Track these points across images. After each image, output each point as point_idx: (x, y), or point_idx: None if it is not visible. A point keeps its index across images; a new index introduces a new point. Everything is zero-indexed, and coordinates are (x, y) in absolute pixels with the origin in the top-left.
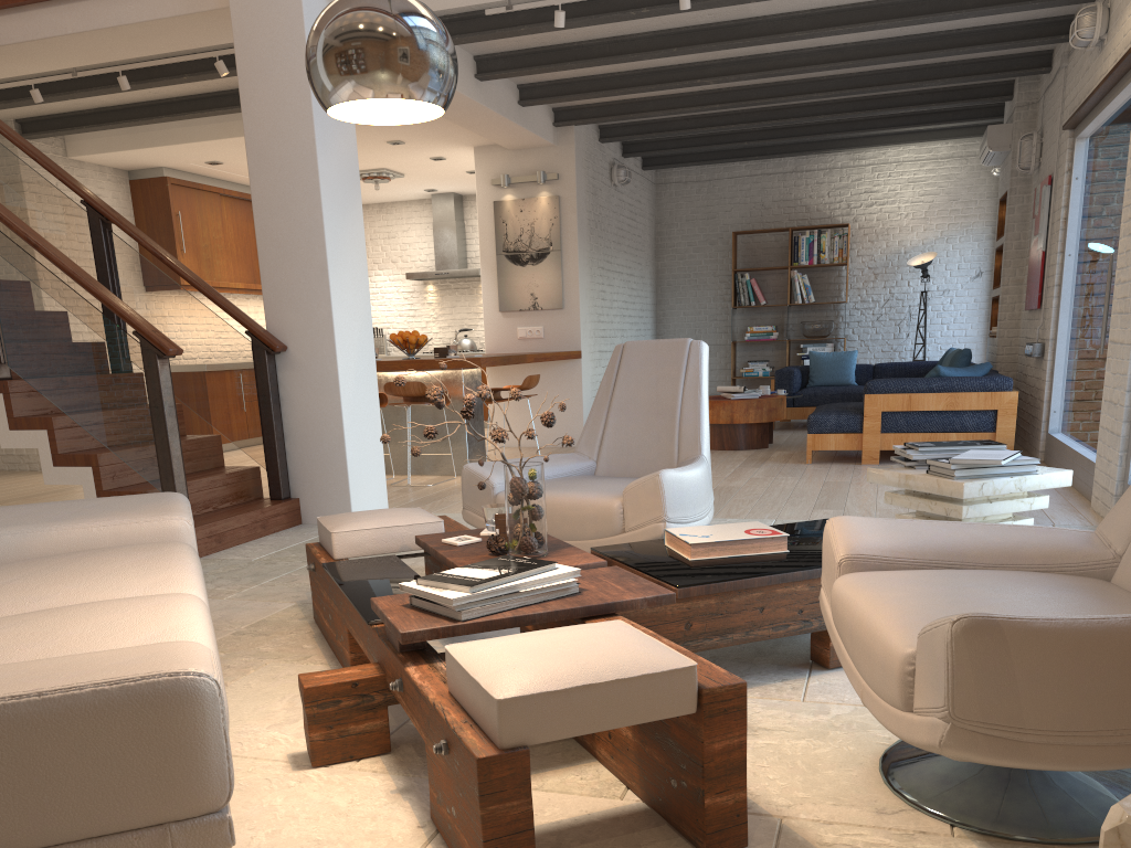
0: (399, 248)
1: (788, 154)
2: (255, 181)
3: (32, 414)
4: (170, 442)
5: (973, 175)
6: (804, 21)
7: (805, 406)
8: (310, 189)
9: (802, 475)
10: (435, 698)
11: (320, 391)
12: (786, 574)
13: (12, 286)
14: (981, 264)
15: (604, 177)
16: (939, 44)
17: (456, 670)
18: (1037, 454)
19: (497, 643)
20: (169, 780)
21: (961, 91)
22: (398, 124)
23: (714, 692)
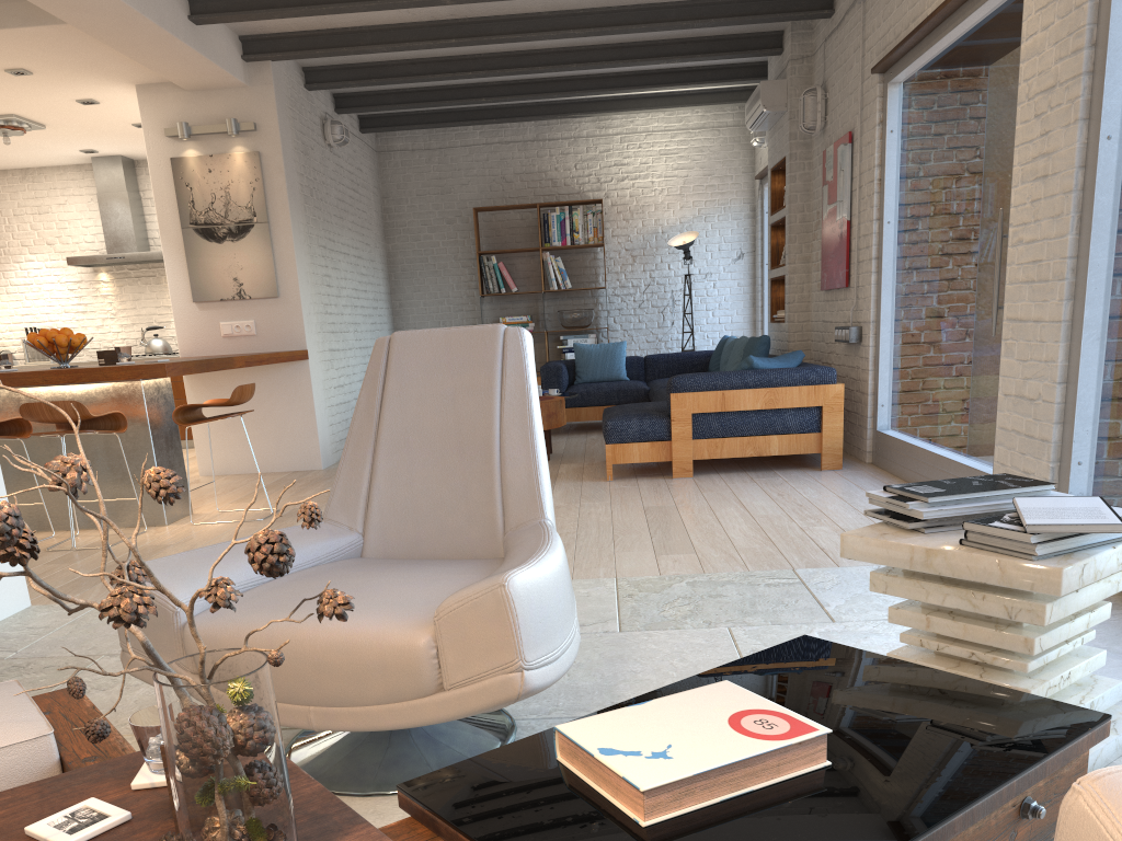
0: (55, 227)
1: (530, 117)
2: None
3: None
4: None
5: (727, 147)
6: None
7: (578, 407)
8: None
9: (611, 498)
10: None
11: None
12: None
13: None
14: (742, 245)
15: (316, 133)
16: None
17: None
18: (864, 455)
19: None
20: None
21: (727, 41)
22: None
23: None
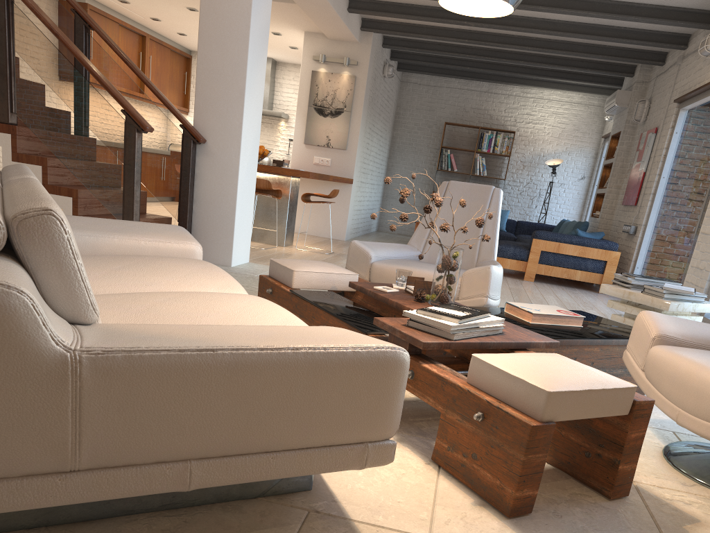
0: None
1: (488, 80)
2: (203, 23)
3: (28, 153)
4: (135, 190)
5: (590, 117)
6: (546, 0)
7: None
8: (242, 37)
9: None
10: (463, 386)
11: (224, 175)
12: (593, 340)
13: (31, 59)
14: (585, 172)
15: (380, 70)
16: (612, 34)
17: (488, 370)
18: None
19: (509, 357)
20: (377, 415)
21: (605, 65)
22: (466, 14)
23: (640, 404)
